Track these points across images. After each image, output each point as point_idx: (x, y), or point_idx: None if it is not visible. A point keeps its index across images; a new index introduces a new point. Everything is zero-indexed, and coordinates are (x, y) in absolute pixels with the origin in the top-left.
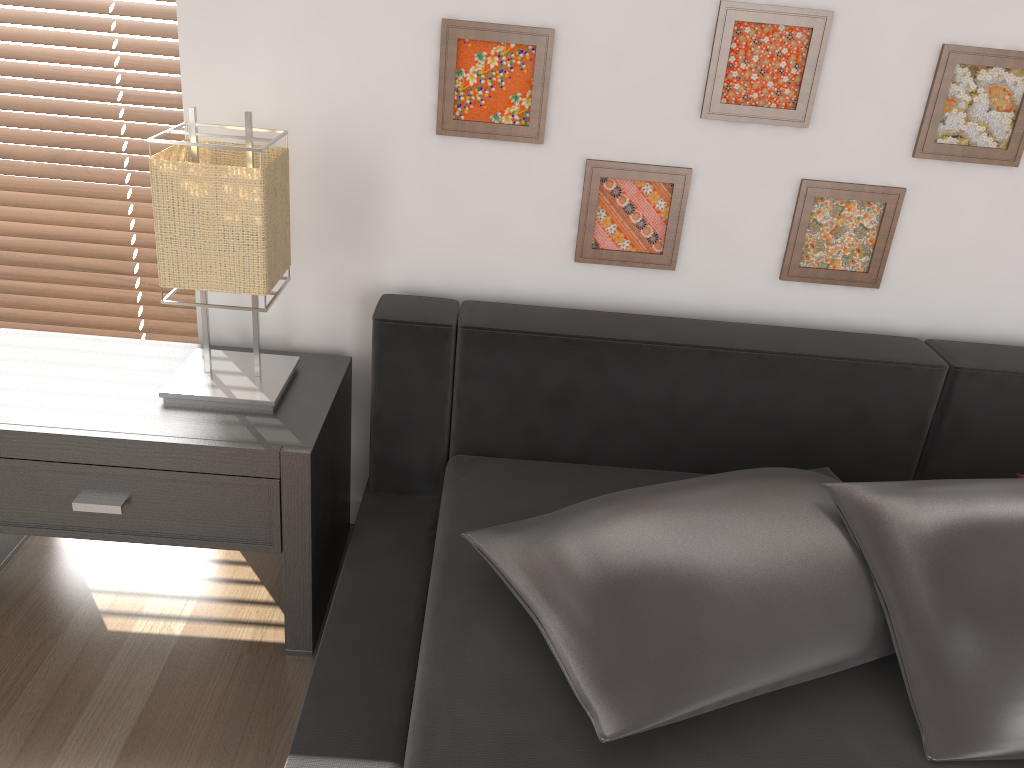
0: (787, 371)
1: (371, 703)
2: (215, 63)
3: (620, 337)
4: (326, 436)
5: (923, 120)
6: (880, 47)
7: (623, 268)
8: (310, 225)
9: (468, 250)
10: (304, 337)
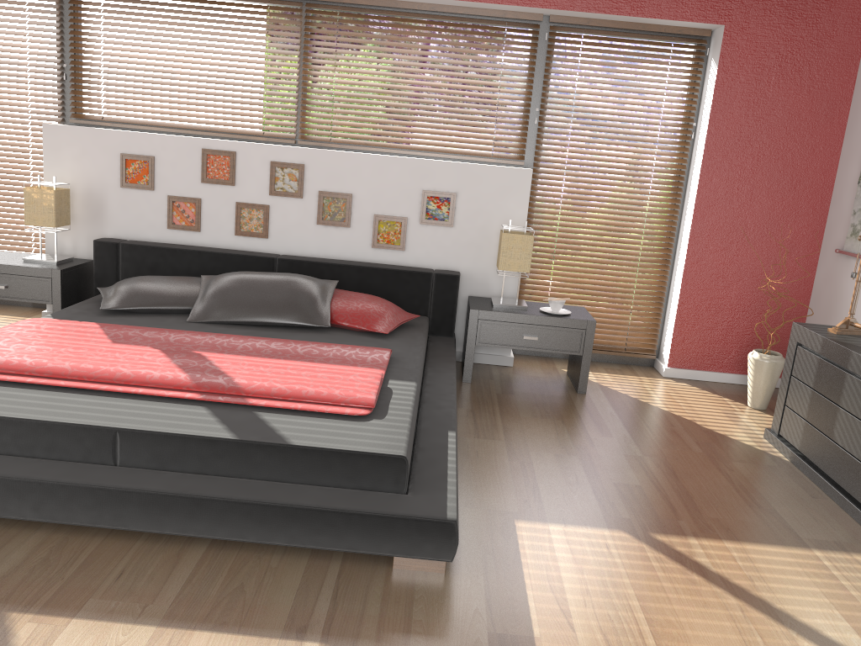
0: (224, 259)
1: None
2: (54, 166)
3: (170, 247)
4: (72, 273)
5: (269, 183)
6: (252, 162)
7: (184, 231)
8: (82, 216)
9: (133, 225)
10: (80, 255)
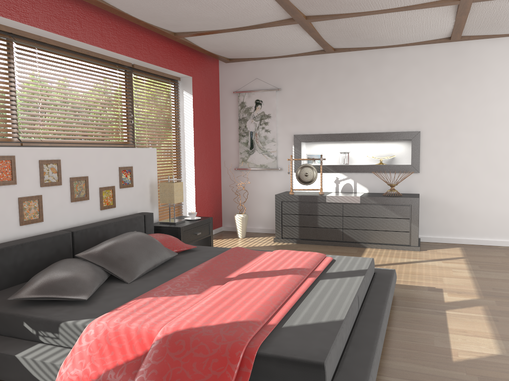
0: (40, 244)
1: (16, 344)
2: None
3: None
4: None
5: (40, 178)
6: (26, 162)
7: None
8: None
9: None
10: None
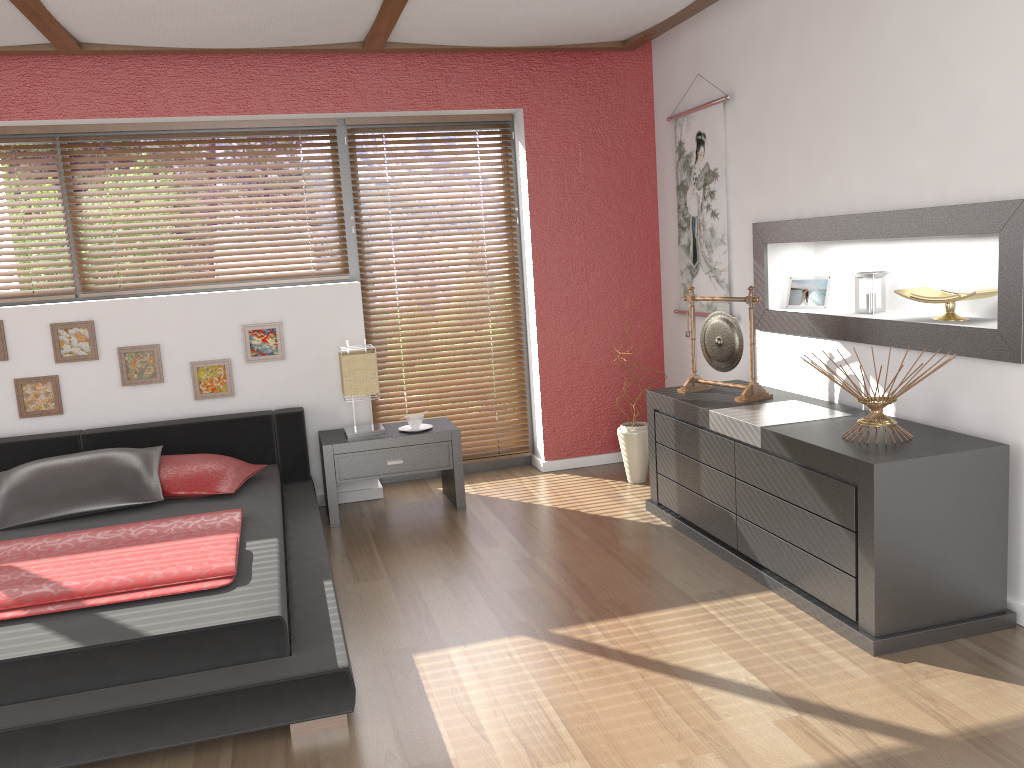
0: (11, 449)
1: None
2: None
3: None
4: None
5: (54, 350)
6: (27, 328)
7: None
8: None
9: None
10: None
